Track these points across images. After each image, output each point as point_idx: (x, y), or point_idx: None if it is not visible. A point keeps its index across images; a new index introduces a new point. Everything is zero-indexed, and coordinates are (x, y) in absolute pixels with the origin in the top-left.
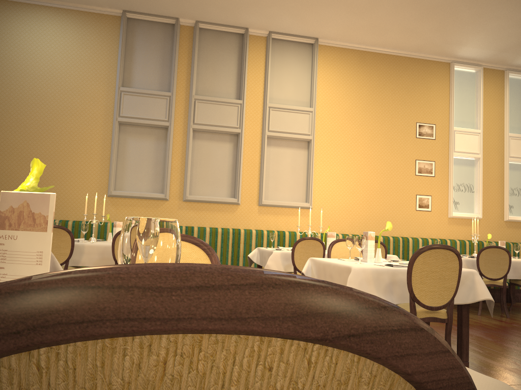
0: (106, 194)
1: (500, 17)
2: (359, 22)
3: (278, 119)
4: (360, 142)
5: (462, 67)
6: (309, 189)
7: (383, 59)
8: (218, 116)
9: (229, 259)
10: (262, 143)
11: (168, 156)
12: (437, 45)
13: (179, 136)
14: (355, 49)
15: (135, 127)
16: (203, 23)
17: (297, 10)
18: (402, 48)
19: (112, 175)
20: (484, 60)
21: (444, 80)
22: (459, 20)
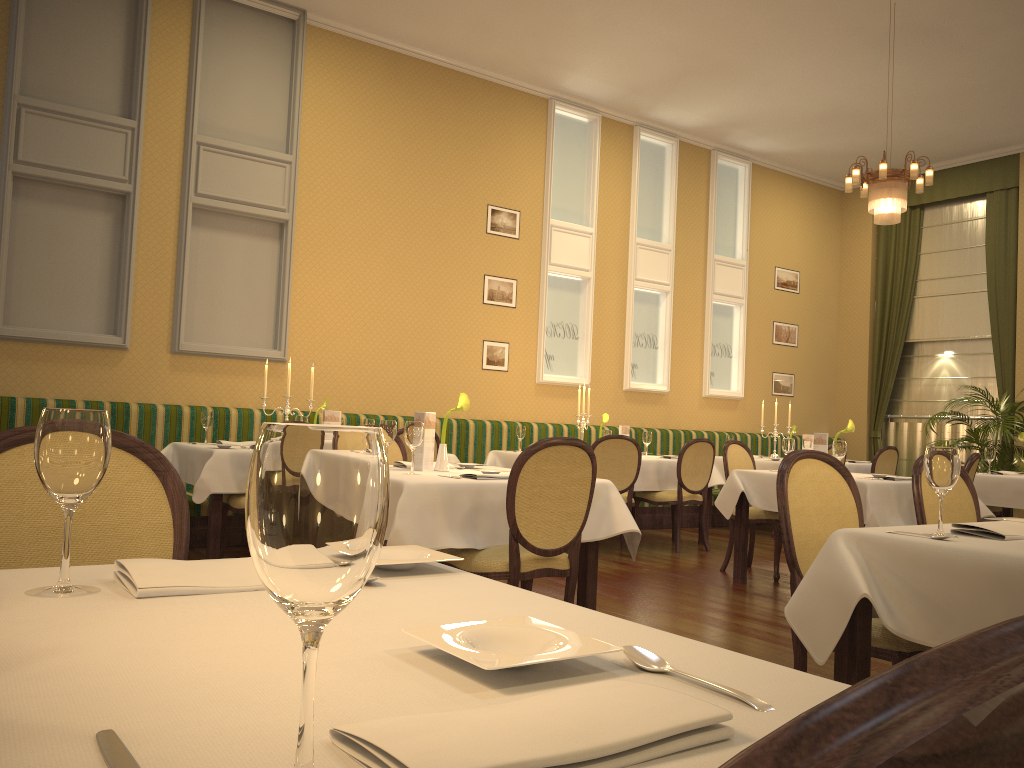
0: None
1: (638, 29)
2: None
3: (217, 171)
4: (386, 234)
5: (568, 110)
6: (282, 322)
7: (433, 74)
8: (78, 149)
9: None
10: (181, 219)
11: None
12: (530, 63)
13: None
14: (380, 45)
15: None
16: None
17: None
18: (467, 58)
19: None
20: (603, 103)
21: (538, 131)
22: (572, 22)
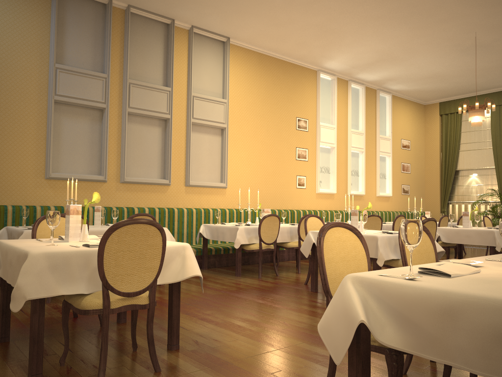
0: (43, 177)
1: (367, 45)
2: (271, 31)
3: (200, 108)
4: (260, 131)
5: (324, 75)
6: (225, 171)
7: (275, 62)
8: (150, 101)
9: None
10: (187, 129)
11: (106, 138)
12: (315, 57)
13: (114, 119)
14: (255, 51)
15: (69, 106)
16: (135, 8)
17: (229, 14)
18: (288, 55)
19: (51, 157)
20: (338, 72)
21: (313, 85)
22: (341, 42)
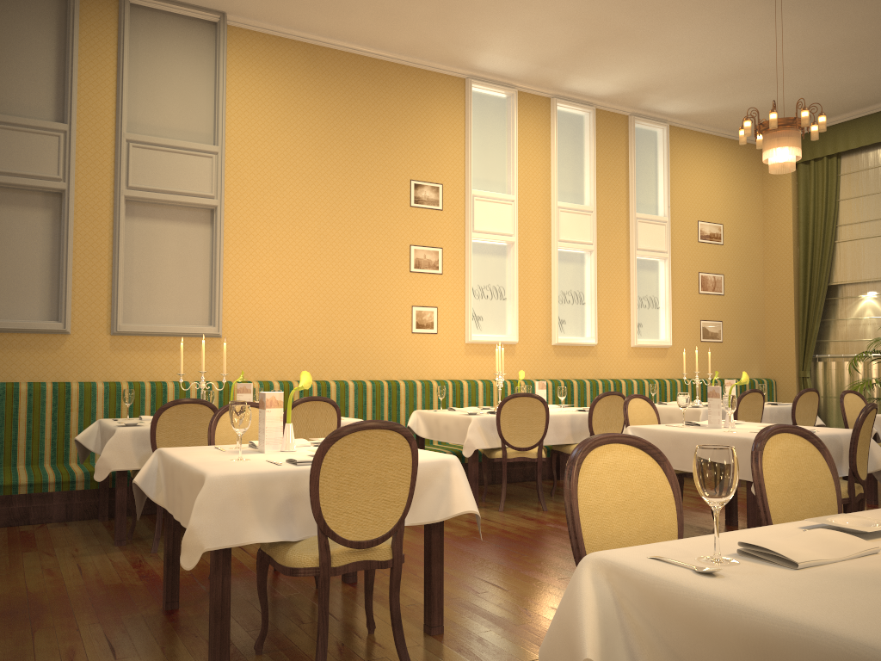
0: None
1: (534, 4)
2: None
3: (147, 165)
4: (312, 213)
5: (485, 87)
6: (215, 300)
7: (351, 63)
8: (14, 154)
9: (48, 444)
10: (115, 211)
11: None
12: (441, 45)
13: None
14: (299, 39)
15: None
16: None
17: None
18: (383, 46)
19: None
20: (518, 78)
21: (457, 109)
22: (470, 2)
